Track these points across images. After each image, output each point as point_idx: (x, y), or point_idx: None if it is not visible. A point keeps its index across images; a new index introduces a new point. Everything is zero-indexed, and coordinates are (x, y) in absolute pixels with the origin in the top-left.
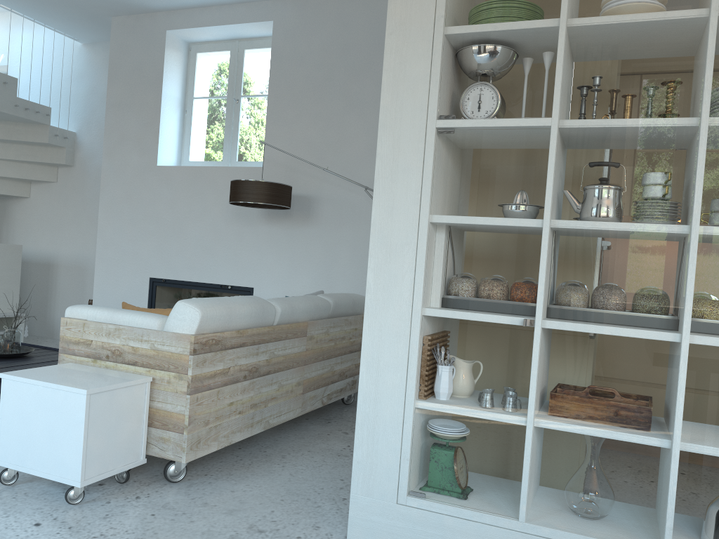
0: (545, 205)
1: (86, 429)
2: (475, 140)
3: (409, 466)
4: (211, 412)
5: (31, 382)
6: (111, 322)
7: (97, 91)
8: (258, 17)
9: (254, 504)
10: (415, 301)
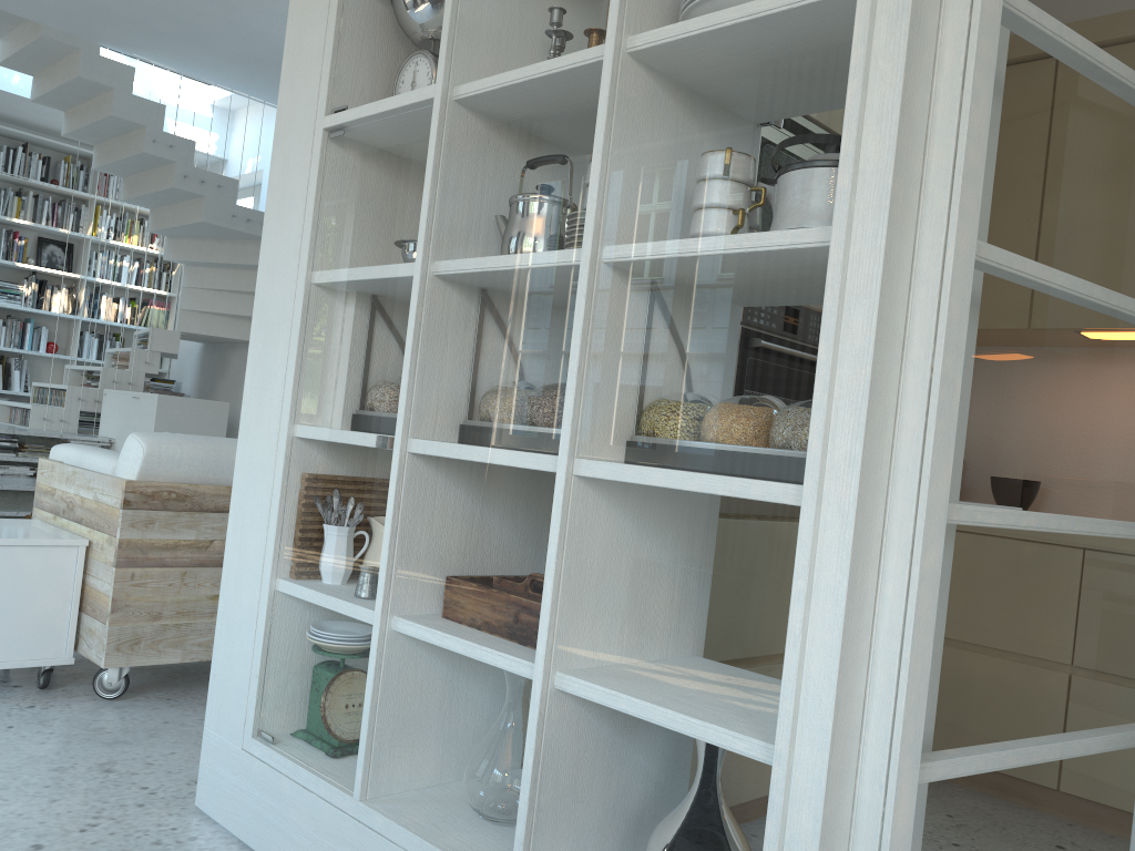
0: (419, 236)
1: None
2: (362, 140)
3: (257, 687)
4: (167, 602)
5: None
6: (79, 465)
7: None
8: None
9: (165, 741)
10: (283, 413)
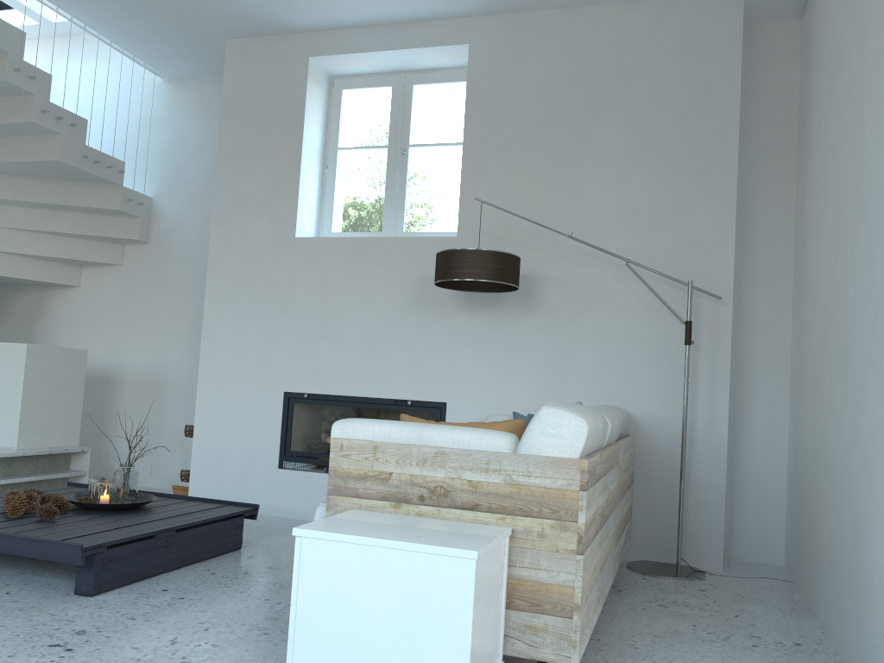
0: None
1: (473, 618)
2: None
3: None
4: (588, 581)
5: (361, 541)
6: (419, 443)
7: (186, 142)
8: (447, 39)
9: None
10: None
